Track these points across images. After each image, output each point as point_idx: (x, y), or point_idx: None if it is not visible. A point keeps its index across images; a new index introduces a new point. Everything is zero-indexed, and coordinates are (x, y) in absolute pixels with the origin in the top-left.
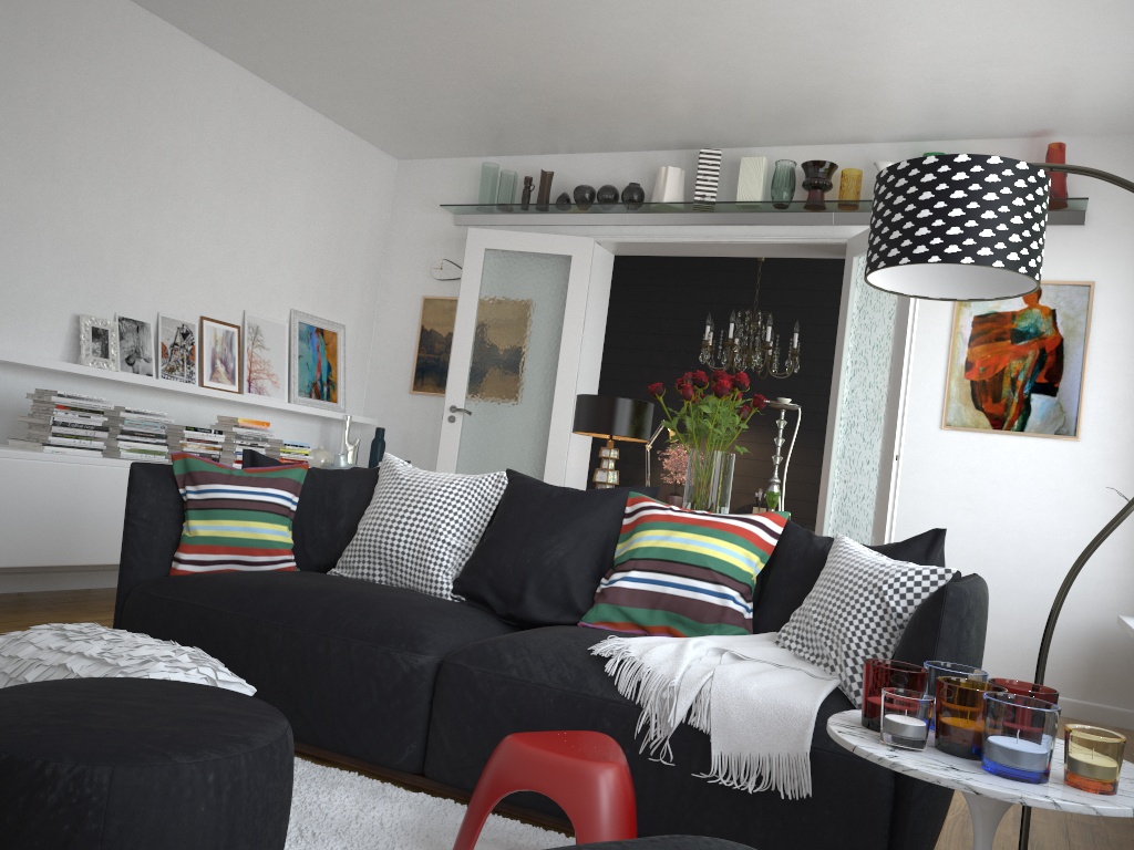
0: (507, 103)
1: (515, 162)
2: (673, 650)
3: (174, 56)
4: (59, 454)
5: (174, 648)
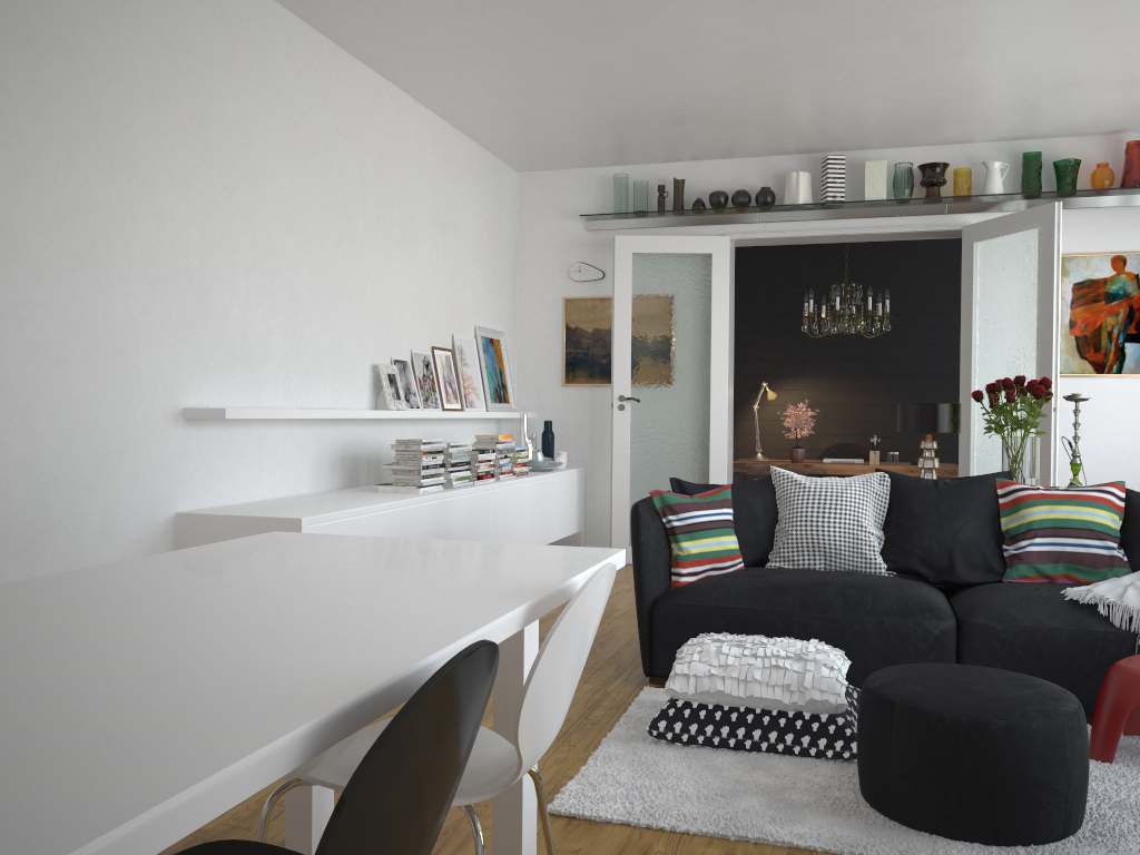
0: (670, 129)
1: (640, 170)
2: (1135, 592)
3: (401, 116)
4: (432, 493)
5: (813, 641)
